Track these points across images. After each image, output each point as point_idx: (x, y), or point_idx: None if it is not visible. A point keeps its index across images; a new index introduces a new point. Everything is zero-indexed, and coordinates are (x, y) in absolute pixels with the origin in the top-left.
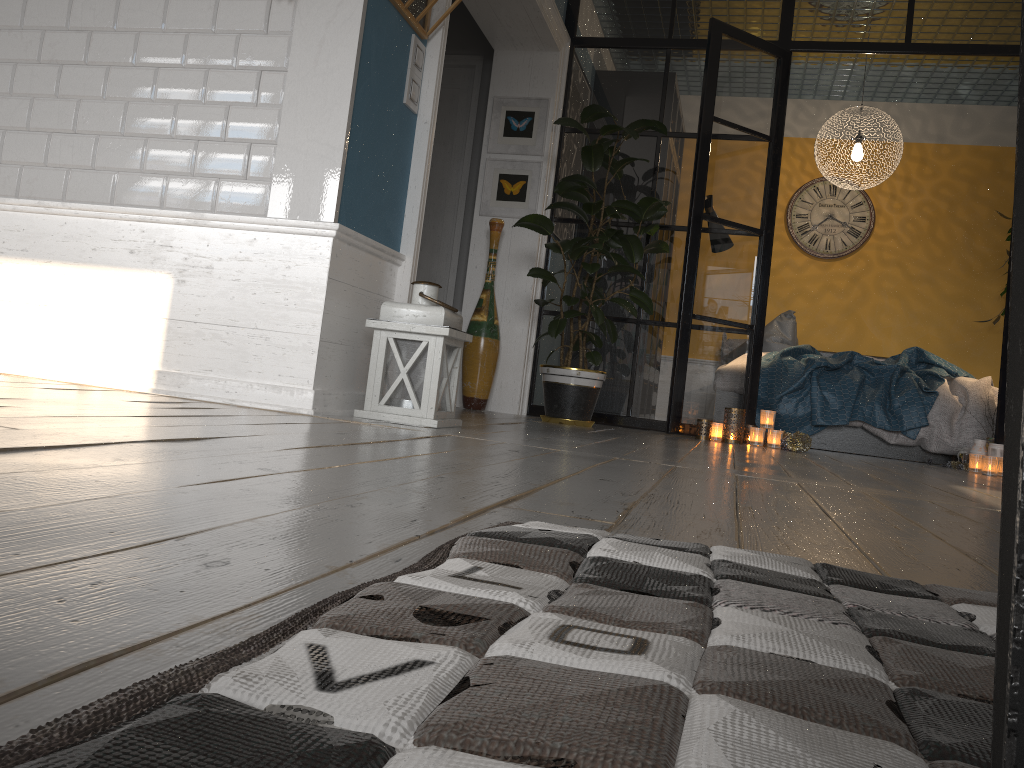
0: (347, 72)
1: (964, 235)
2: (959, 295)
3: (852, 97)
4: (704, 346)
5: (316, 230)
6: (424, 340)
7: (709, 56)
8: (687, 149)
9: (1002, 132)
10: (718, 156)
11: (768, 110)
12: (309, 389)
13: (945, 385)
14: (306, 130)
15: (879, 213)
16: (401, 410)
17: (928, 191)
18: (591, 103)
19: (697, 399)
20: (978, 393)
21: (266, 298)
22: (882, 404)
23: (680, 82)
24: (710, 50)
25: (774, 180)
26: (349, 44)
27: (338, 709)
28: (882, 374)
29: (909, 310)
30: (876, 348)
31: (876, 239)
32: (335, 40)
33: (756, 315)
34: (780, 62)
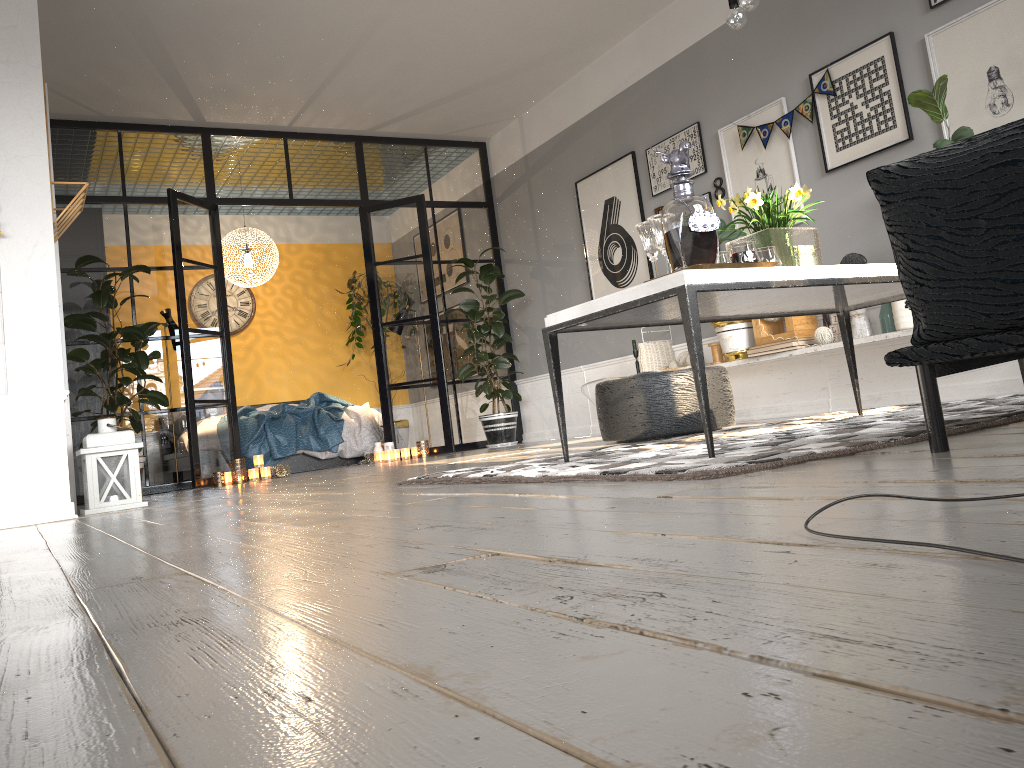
0: (52, 290)
1: (316, 307)
2: (321, 349)
3: (223, 213)
4: (205, 421)
5: (50, 397)
6: (125, 453)
7: (173, 216)
8: (155, 279)
9: (327, 233)
10: (189, 285)
11: (212, 248)
12: (69, 502)
13: (345, 413)
14: (28, 332)
15: (257, 297)
16: (118, 502)
17: (288, 278)
18: (67, 248)
19: (207, 459)
20: (365, 414)
21: (18, 450)
22: (313, 434)
23: (139, 229)
24: (172, 211)
25: (224, 296)
26: (49, 272)
27: (497, 472)
28: (306, 415)
29: (291, 365)
30: (274, 396)
31: (259, 317)
32: (37, 269)
33: (230, 392)
34: (213, 213)
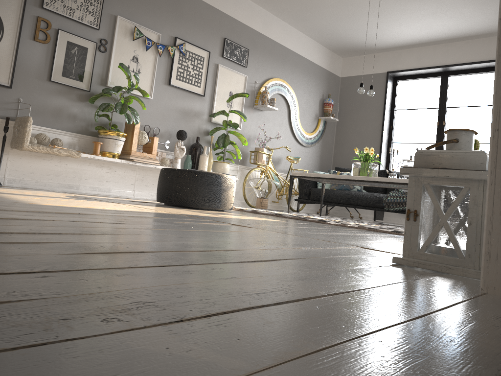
0: None
1: None
2: None
3: None
4: None
5: None
6: None
7: None
8: None
9: None
10: None
11: None
12: None
13: None
14: None
15: None
16: None
17: None
18: None
19: None
20: None
21: None
22: None
23: None
24: None
25: None
26: None
27: None
28: None
29: None
30: None
31: None
32: None
33: None
34: None
